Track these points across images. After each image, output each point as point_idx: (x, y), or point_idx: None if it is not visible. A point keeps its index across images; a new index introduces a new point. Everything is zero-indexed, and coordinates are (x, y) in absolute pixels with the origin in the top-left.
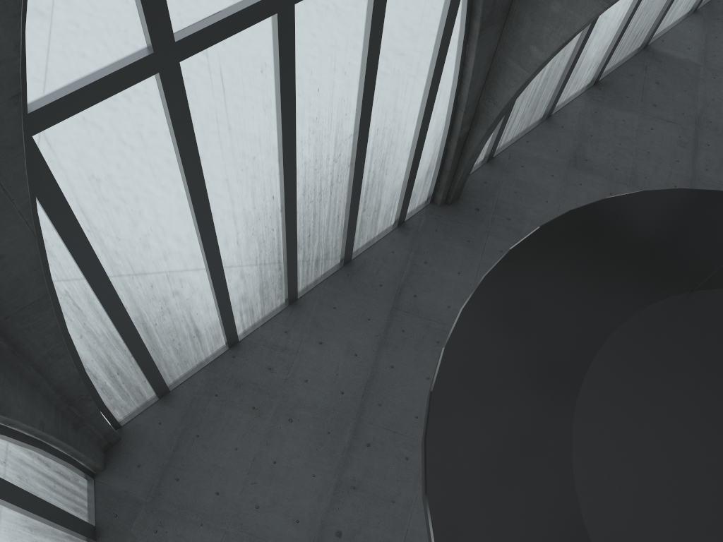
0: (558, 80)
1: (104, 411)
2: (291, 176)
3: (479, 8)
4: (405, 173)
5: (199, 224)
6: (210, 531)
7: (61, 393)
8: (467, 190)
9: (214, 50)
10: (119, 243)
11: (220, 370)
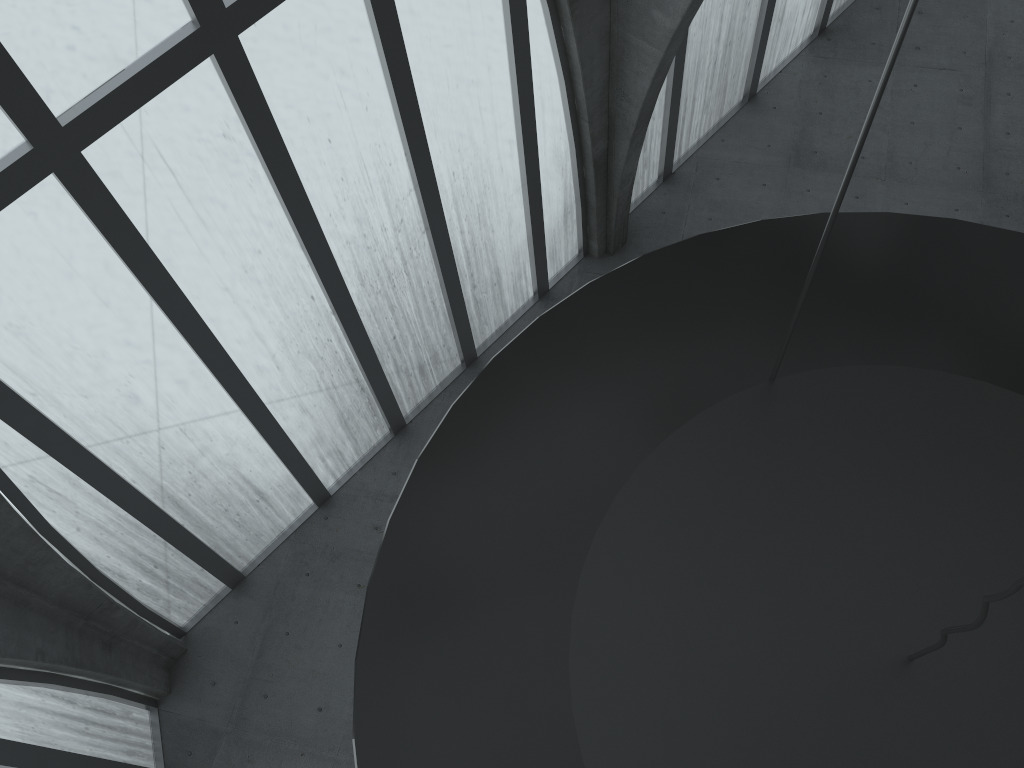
0: (751, 42)
1: (151, 617)
2: (327, 264)
3: None
4: (526, 223)
5: (202, 356)
6: (315, 761)
7: (67, 607)
8: (638, 229)
9: (136, 123)
10: (88, 402)
11: (310, 540)
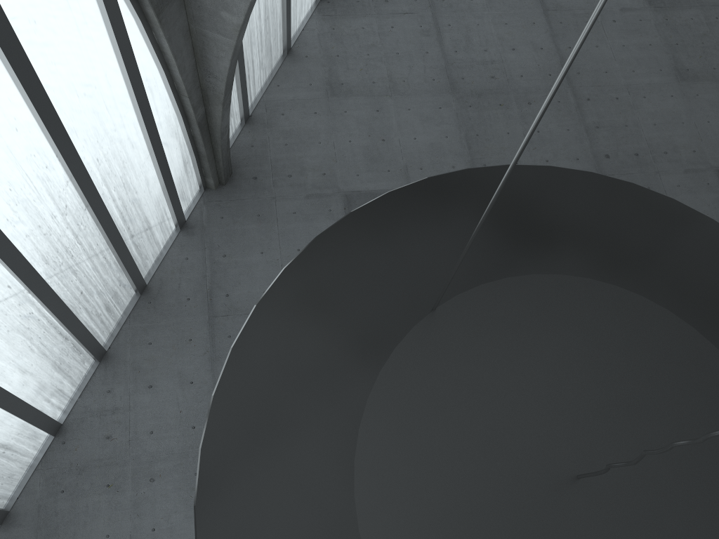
0: (280, 13)
1: None
2: (16, 258)
3: None
4: (159, 179)
5: None
6: None
7: None
8: (238, 162)
9: None
10: None
11: (55, 464)
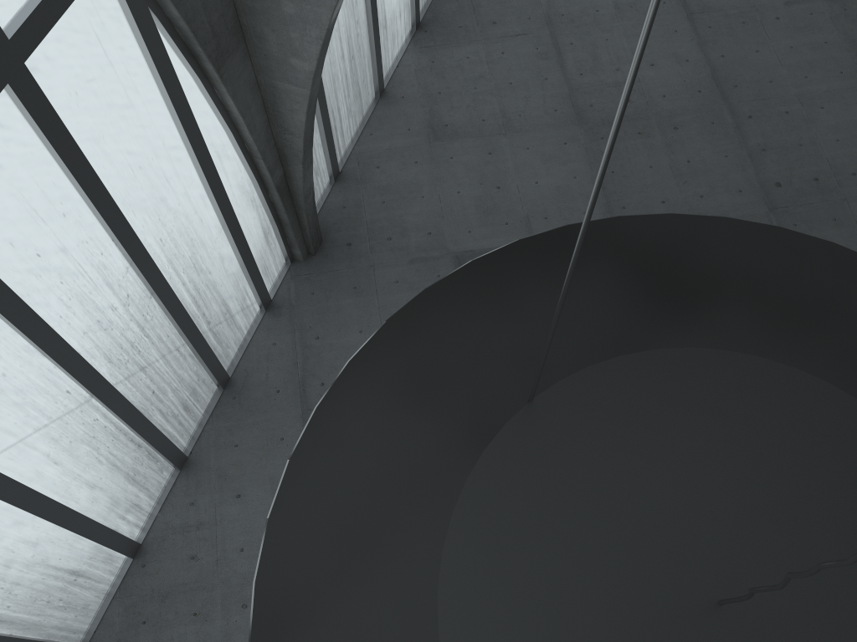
0: (368, 50)
1: None
2: (73, 360)
3: (199, 49)
4: (236, 255)
5: None
6: None
7: None
8: (328, 227)
9: None
10: None
11: (135, 590)
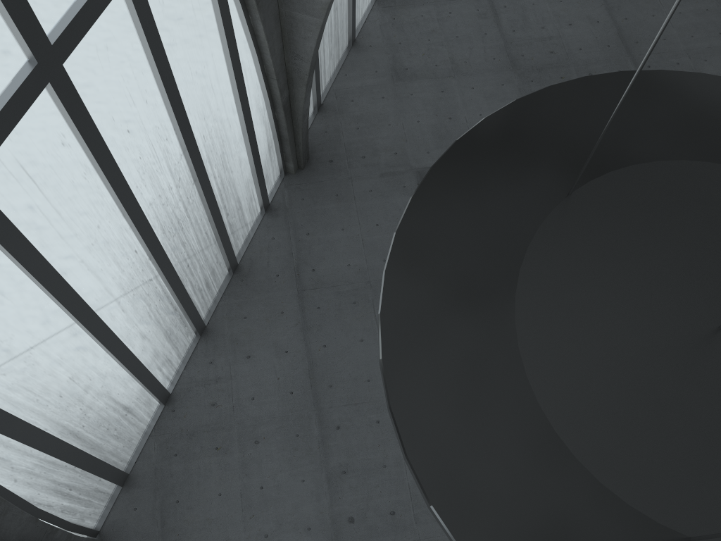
0: (347, 5)
1: (75, 528)
2: (143, 223)
3: None
4: (249, 161)
5: (77, 317)
6: None
7: None
8: (313, 147)
9: (4, 149)
10: (6, 378)
11: (167, 430)
